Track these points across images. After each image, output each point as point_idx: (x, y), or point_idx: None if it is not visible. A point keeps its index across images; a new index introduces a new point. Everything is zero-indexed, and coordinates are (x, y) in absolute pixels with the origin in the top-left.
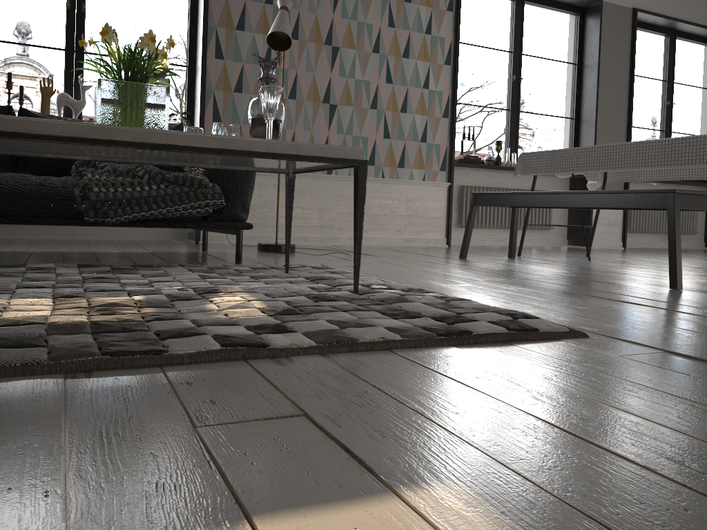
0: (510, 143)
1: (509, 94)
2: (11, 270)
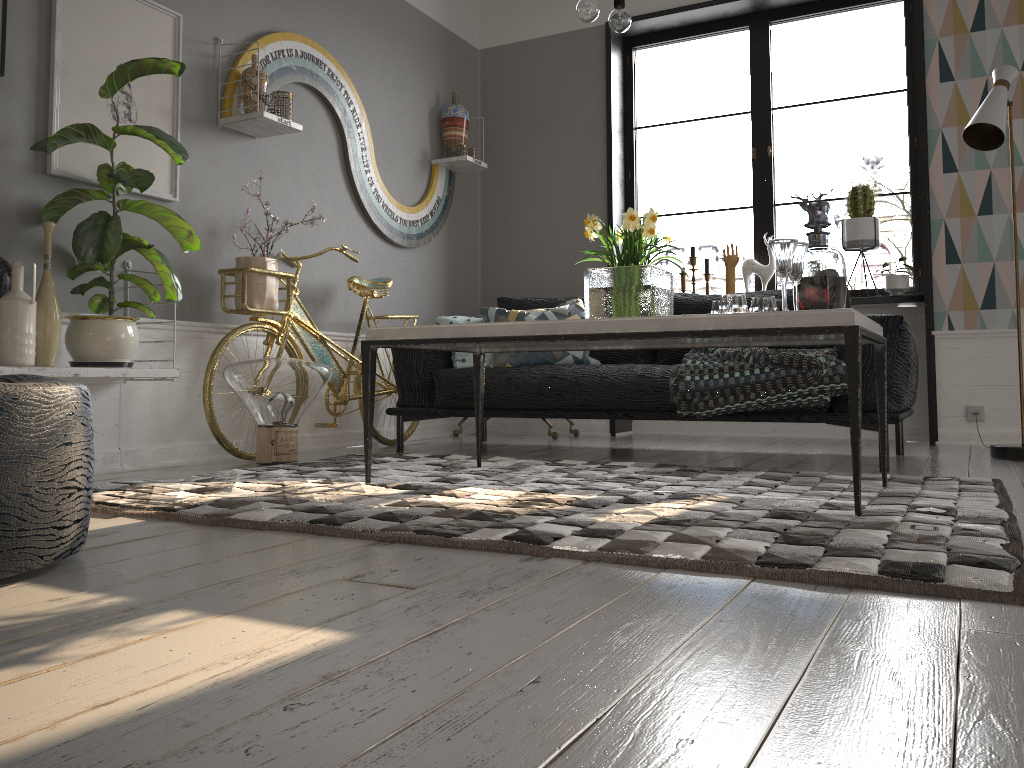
0: None
1: None
2: (577, 467)
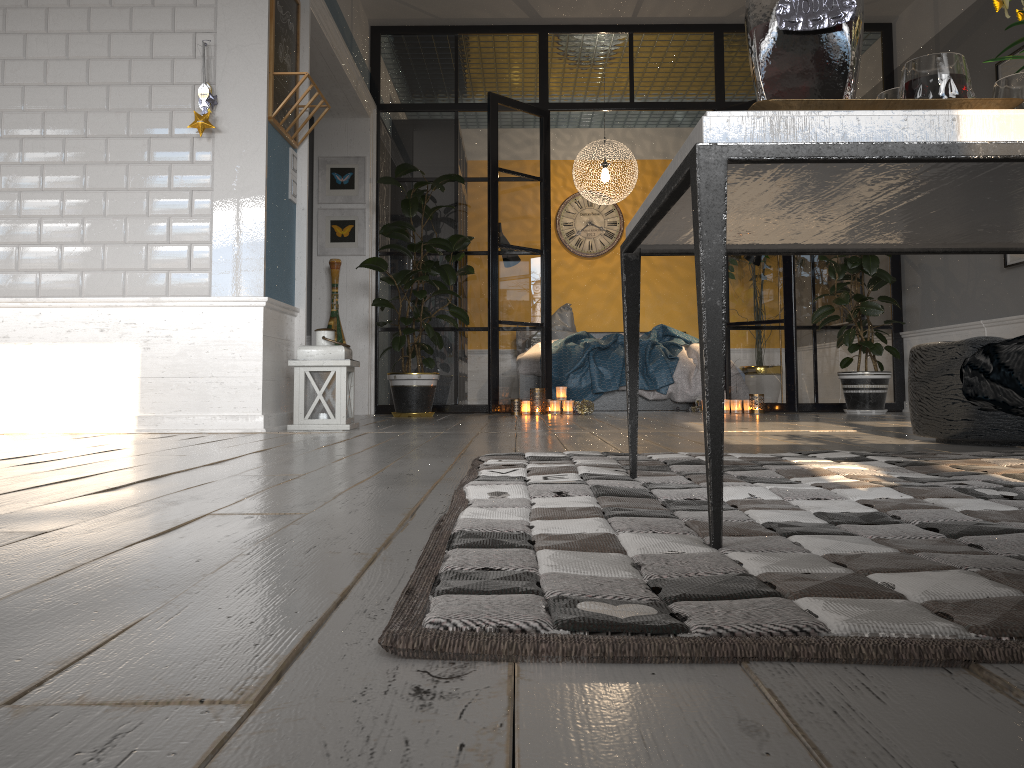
0: None
1: None
2: None
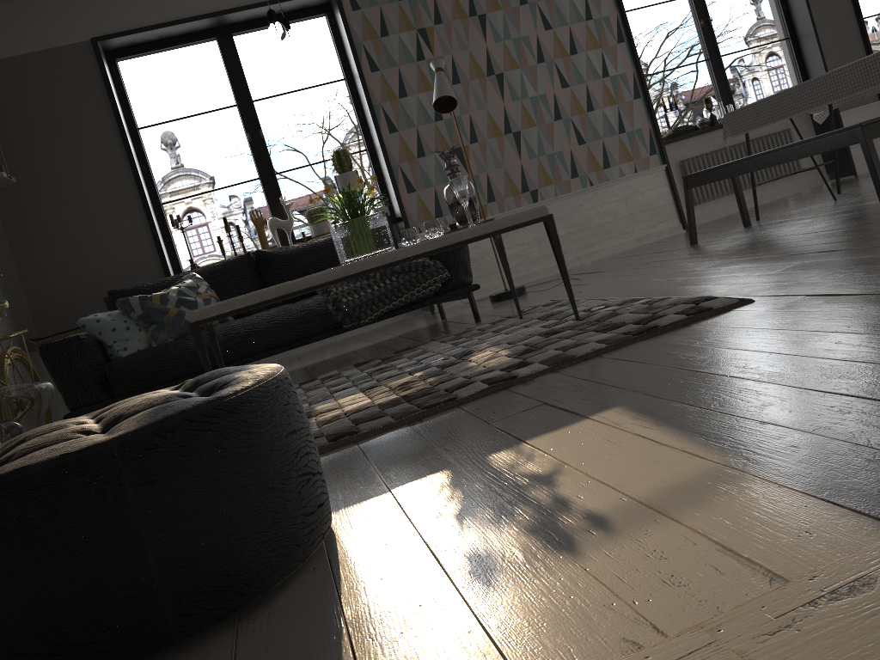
0: (721, 94)
1: (702, 43)
2: (312, 384)
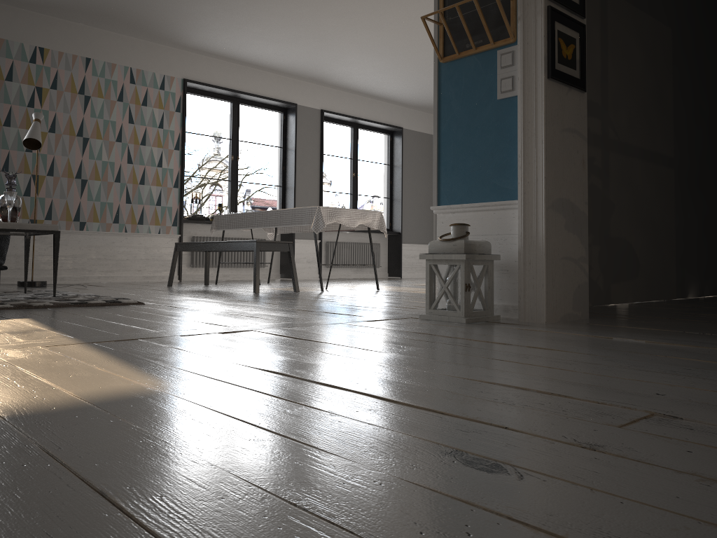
0: (231, 204)
1: (229, 169)
2: None
